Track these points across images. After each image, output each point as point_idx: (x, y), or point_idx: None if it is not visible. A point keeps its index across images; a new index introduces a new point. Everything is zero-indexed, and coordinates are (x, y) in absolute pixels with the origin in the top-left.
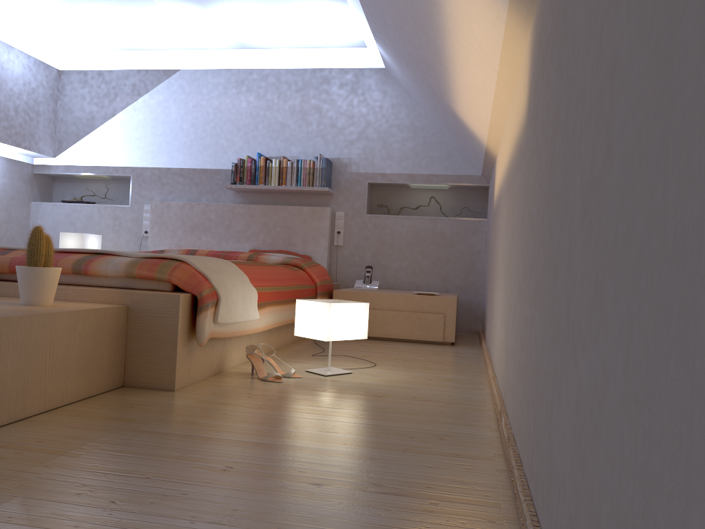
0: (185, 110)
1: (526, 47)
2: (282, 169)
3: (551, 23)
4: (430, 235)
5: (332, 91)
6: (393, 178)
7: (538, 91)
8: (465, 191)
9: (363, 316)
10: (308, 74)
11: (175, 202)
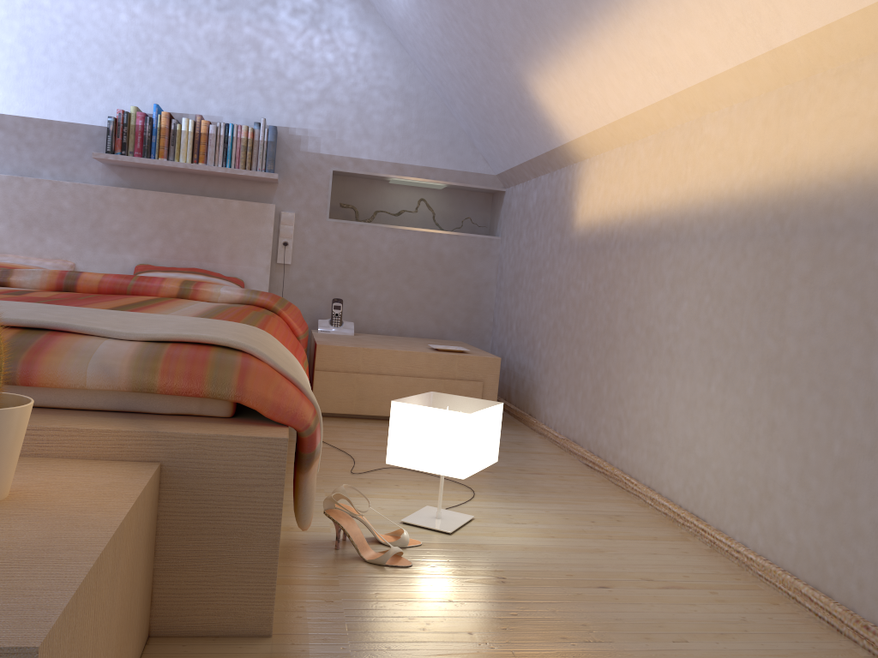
0: (8, 11)
1: None
2: (199, 137)
3: None
4: (422, 256)
5: (280, 19)
6: (371, 168)
7: None
8: (461, 194)
9: (497, 426)
10: None
11: None
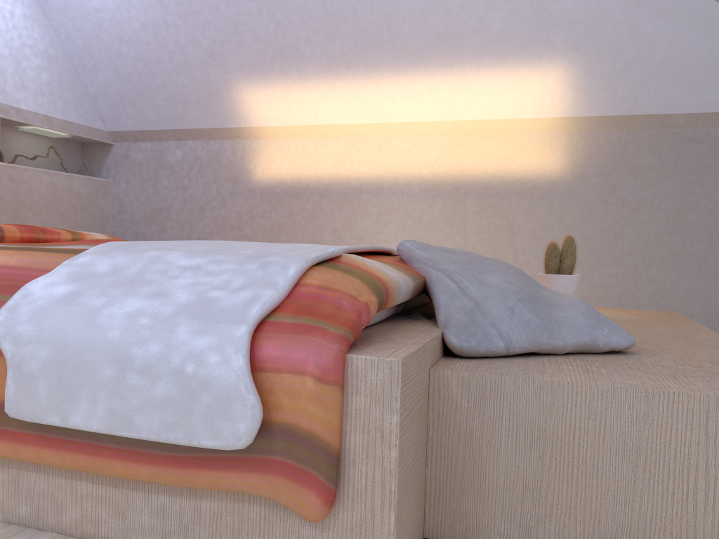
0: None
1: (540, 133)
2: None
3: (657, 164)
4: (68, 196)
5: None
6: (29, 117)
7: (619, 179)
8: (62, 142)
9: None
10: None
11: None
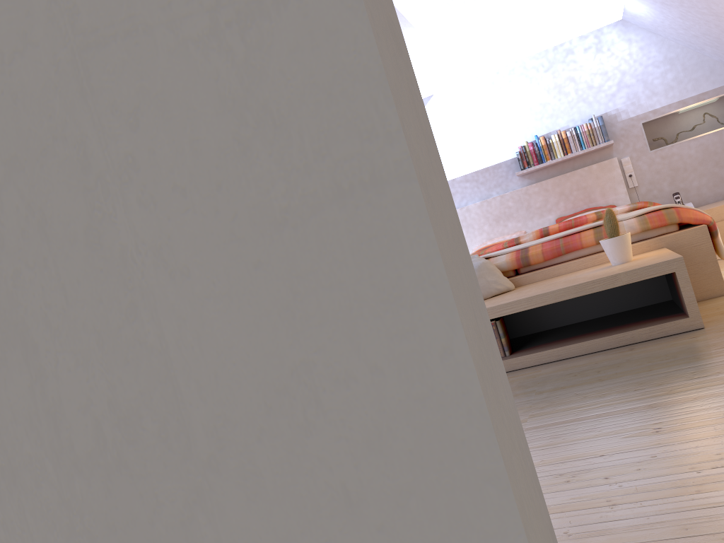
0: (450, 126)
1: None
2: (562, 141)
3: None
4: (720, 147)
5: (579, 59)
6: (665, 111)
7: None
8: None
9: None
10: (551, 53)
11: (473, 204)
